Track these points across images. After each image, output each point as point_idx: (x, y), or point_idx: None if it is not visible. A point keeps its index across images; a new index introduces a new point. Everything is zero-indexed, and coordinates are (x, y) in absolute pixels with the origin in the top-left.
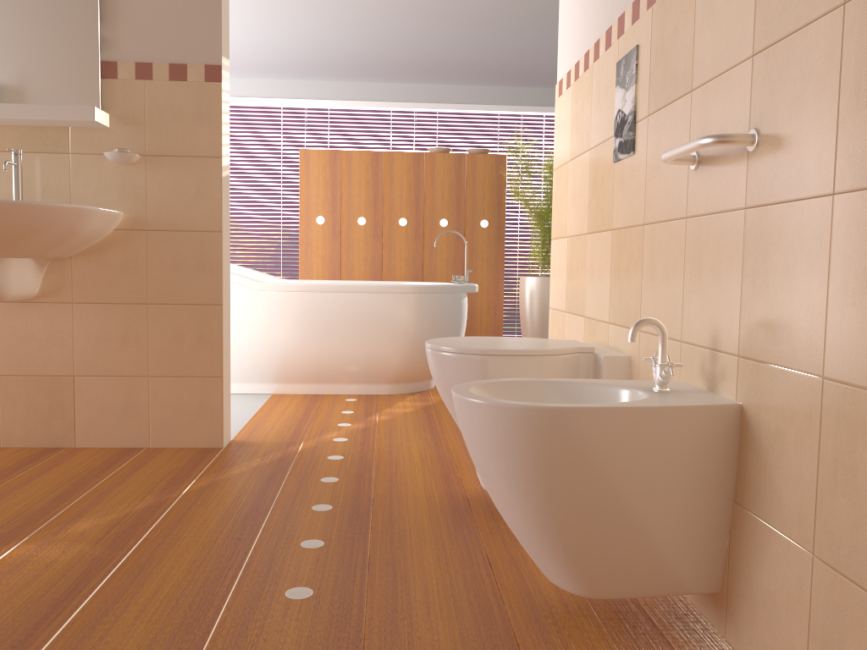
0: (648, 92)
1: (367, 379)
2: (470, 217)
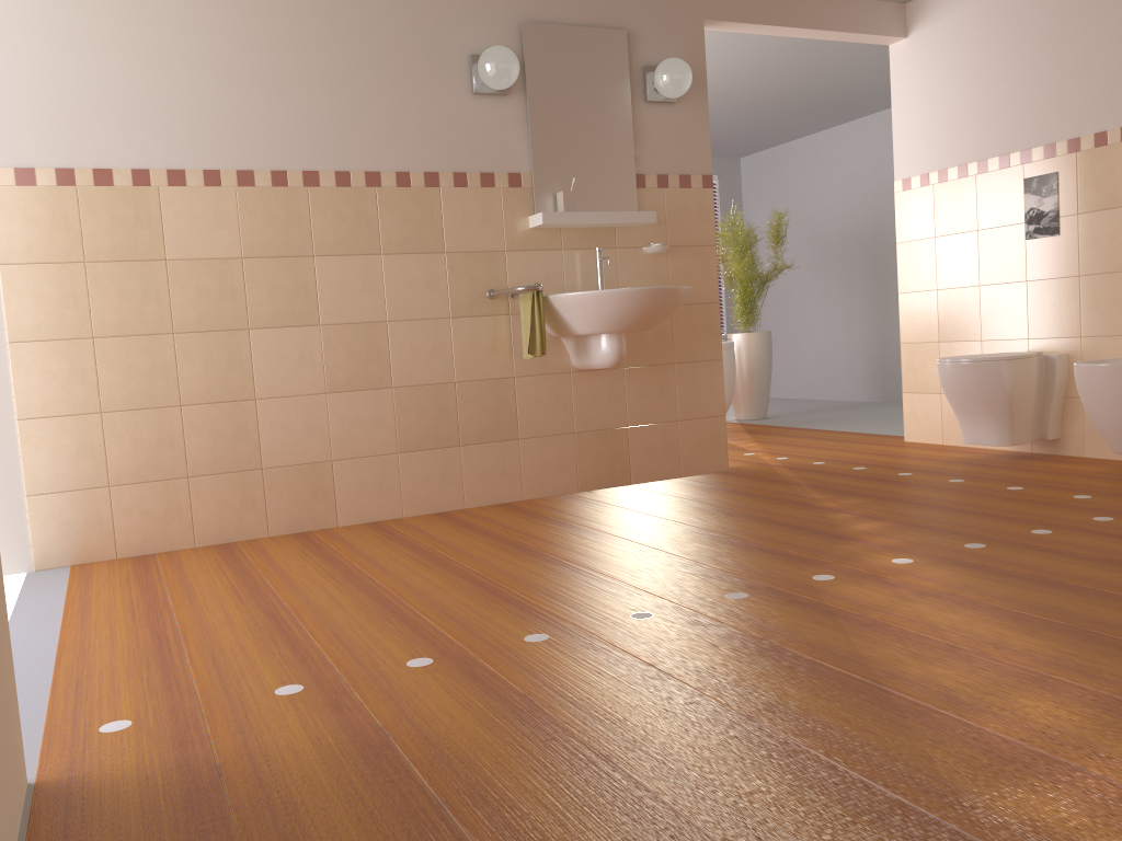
0: (1075, 201)
1: None
2: None
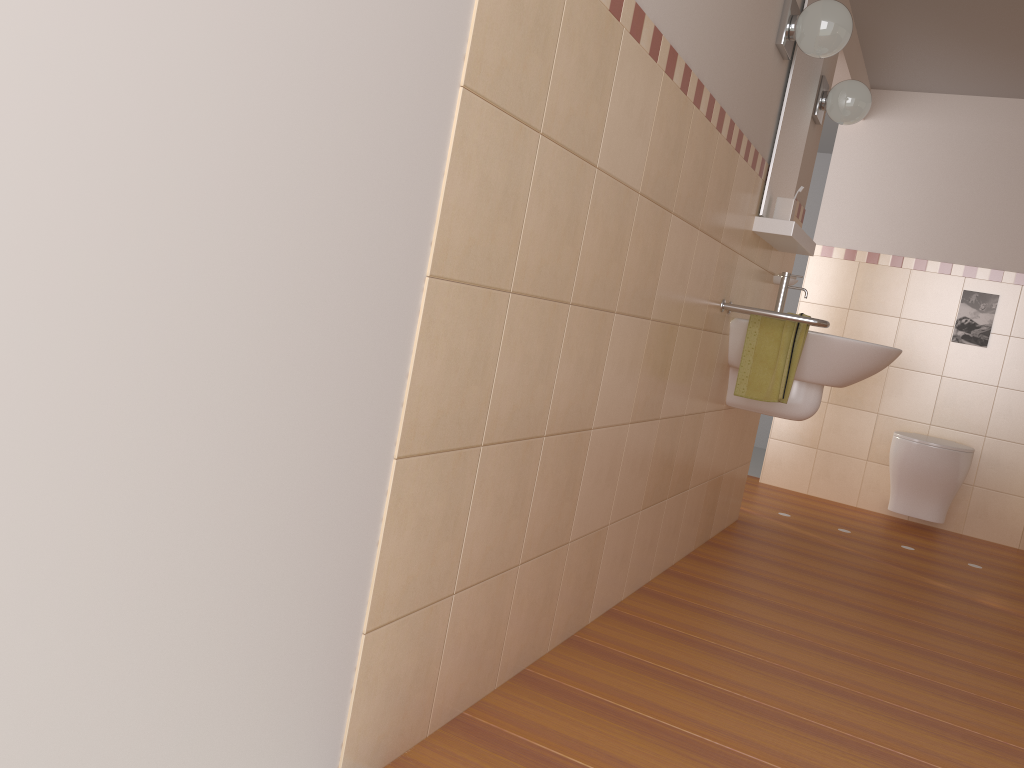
0: (1010, 324)
1: None
2: None
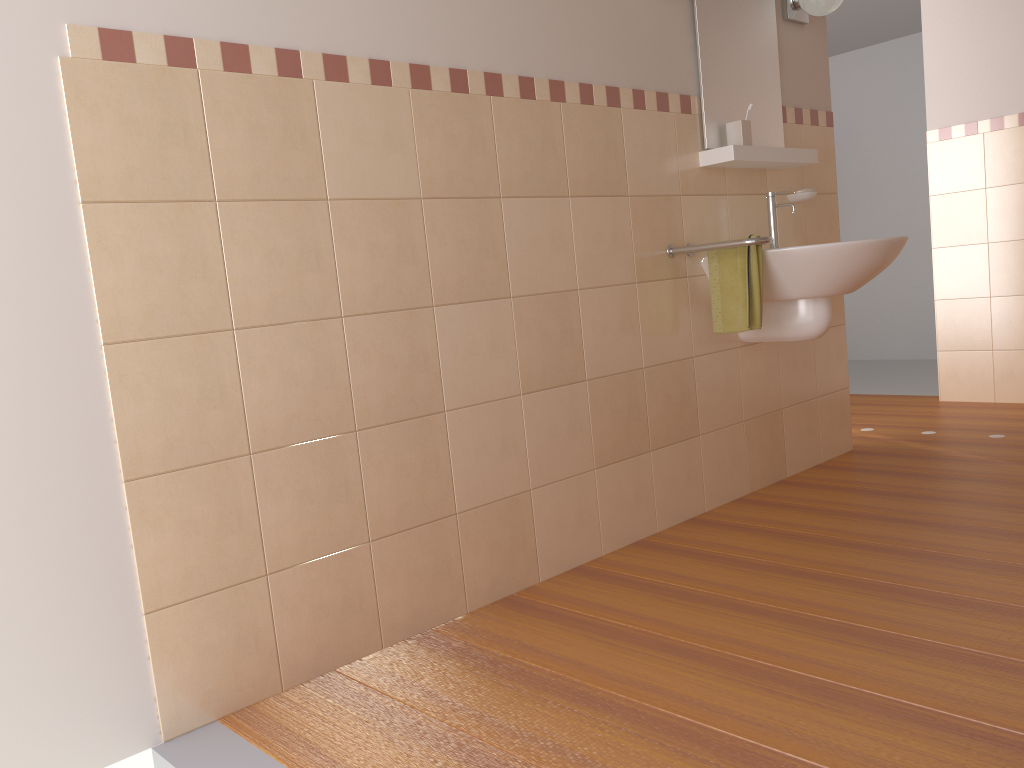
0: None
1: None
2: None
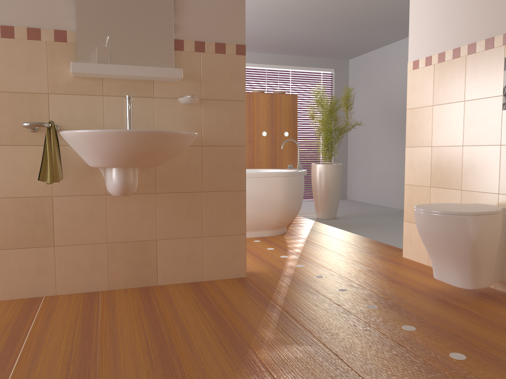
0: None
1: (260, 228)
2: (278, 130)
